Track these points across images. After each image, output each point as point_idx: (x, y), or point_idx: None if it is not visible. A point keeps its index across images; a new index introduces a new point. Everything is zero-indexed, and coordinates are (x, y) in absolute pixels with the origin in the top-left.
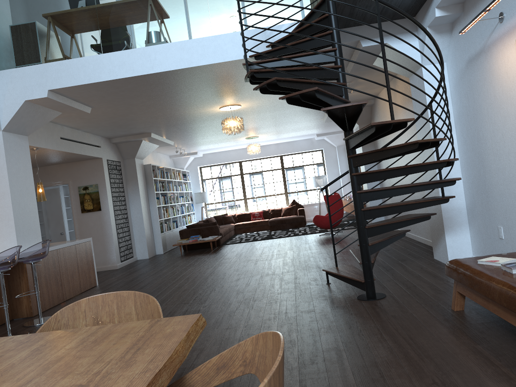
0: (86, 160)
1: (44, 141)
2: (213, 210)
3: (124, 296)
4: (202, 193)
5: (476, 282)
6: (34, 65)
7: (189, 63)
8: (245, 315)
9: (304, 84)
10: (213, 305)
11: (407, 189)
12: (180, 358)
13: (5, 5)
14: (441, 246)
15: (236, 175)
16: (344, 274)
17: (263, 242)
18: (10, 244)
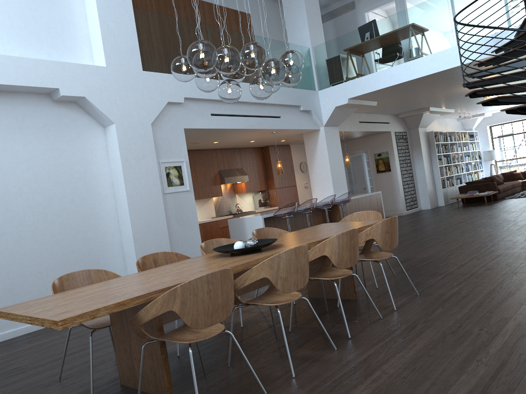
0: (379, 134)
1: (348, 127)
2: (504, 167)
3: (369, 212)
4: (490, 152)
5: None
6: (339, 84)
7: (437, 69)
8: (465, 241)
9: (500, 89)
10: (450, 236)
11: None
12: None
13: (323, 49)
14: None
15: None
16: None
17: None
18: (330, 194)
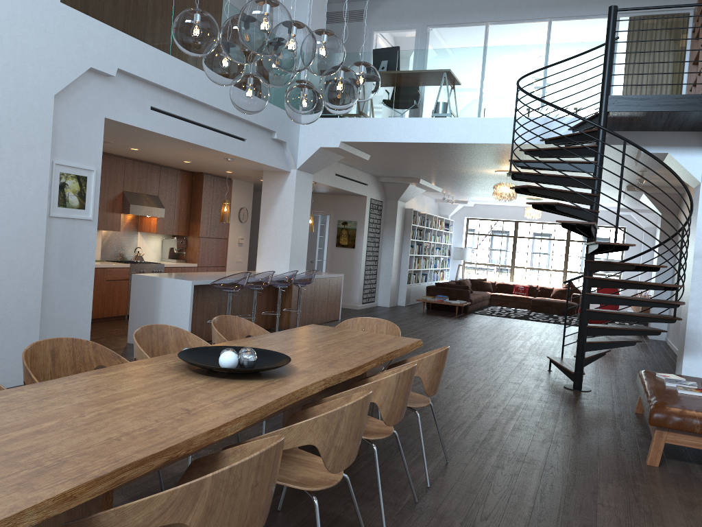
0: (351, 195)
1: (322, 177)
2: (472, 272)
3: (381, 321)
4: (462, 249)
5: (641, 386)
6: (333, 117)
7: (467, 139)
8: (462, 372)
9: (554, 192)
10: None
11: (632, 301)
12: (406, 351)
13: None
14: (679, 367)
15: (508, 236)
16: (562, 364)
17: (515, 321)
18: (283, 266)
